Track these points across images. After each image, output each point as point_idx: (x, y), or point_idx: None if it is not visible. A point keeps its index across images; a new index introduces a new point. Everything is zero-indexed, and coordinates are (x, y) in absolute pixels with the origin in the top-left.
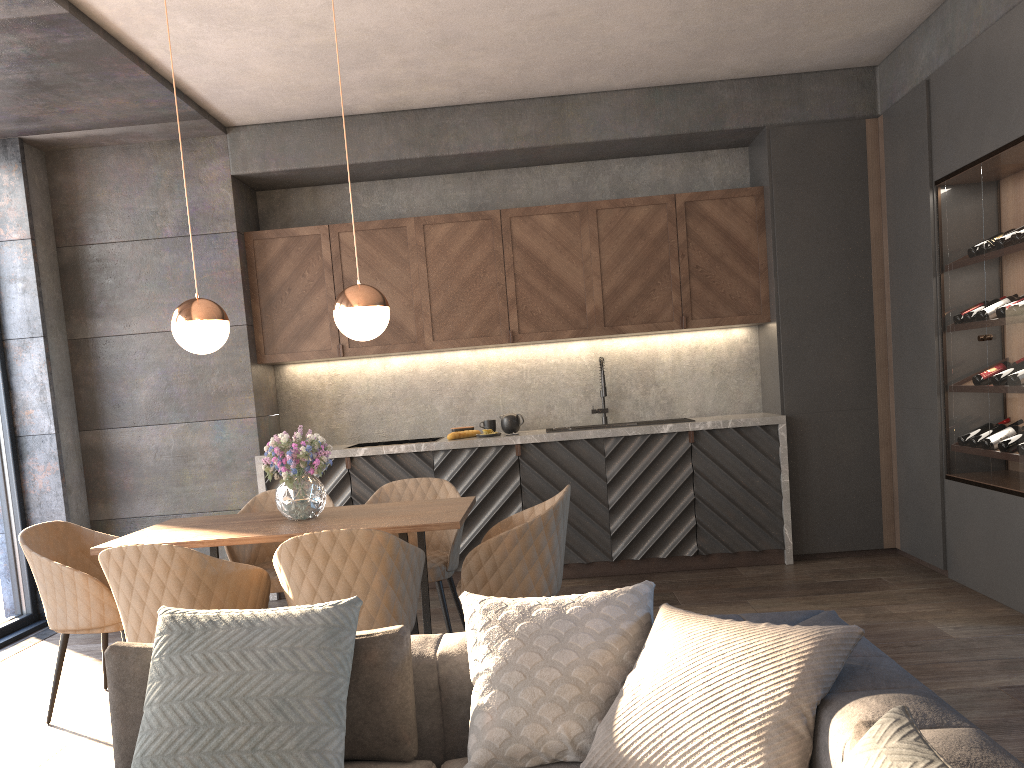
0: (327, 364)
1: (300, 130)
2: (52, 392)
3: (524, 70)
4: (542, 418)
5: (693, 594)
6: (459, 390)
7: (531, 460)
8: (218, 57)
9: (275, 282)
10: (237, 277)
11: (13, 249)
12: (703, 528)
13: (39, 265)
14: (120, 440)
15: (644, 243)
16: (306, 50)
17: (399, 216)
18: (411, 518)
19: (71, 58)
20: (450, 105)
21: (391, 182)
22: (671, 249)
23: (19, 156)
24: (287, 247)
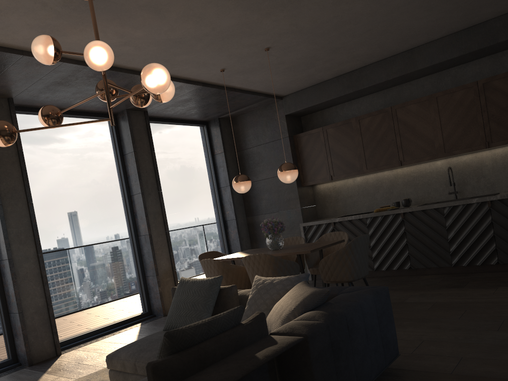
0: (331, 183)
1: (307, 91)
2: (233, 204)
3: (381, 47)
4: (425, 198)
5: (477, 283)
6: (386, 189)
7: (409, 219)
8: (258, 80)
9: (305, 153)
10: (290, 154)
11: (219, 156)
12: (499, 250)
13: (228, 160)
14: (258, 220)
15: (462, 108)
16: (285, 70)
17: (355, 116)
18: (301, 249)
19: (213, 95)
20: (362, 66)
21: (350, 102)
22: (477, 109)
23: (218, 124)
24: (308, 138)
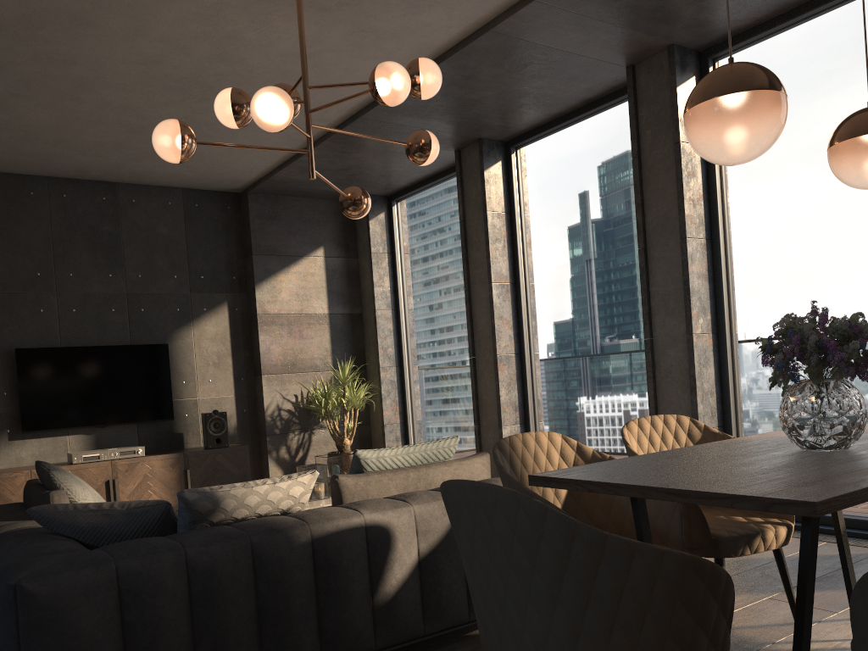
0: None
1: None
2: None
3: None
4: None
5: None
6: None
7: None
8: None
9: None
10: None
11: None
12: None
13: None
14: None
15: None
16: None
17: None
18: (634, 468)
19: None
20: None
21: None
22: None
23: None
24: None
